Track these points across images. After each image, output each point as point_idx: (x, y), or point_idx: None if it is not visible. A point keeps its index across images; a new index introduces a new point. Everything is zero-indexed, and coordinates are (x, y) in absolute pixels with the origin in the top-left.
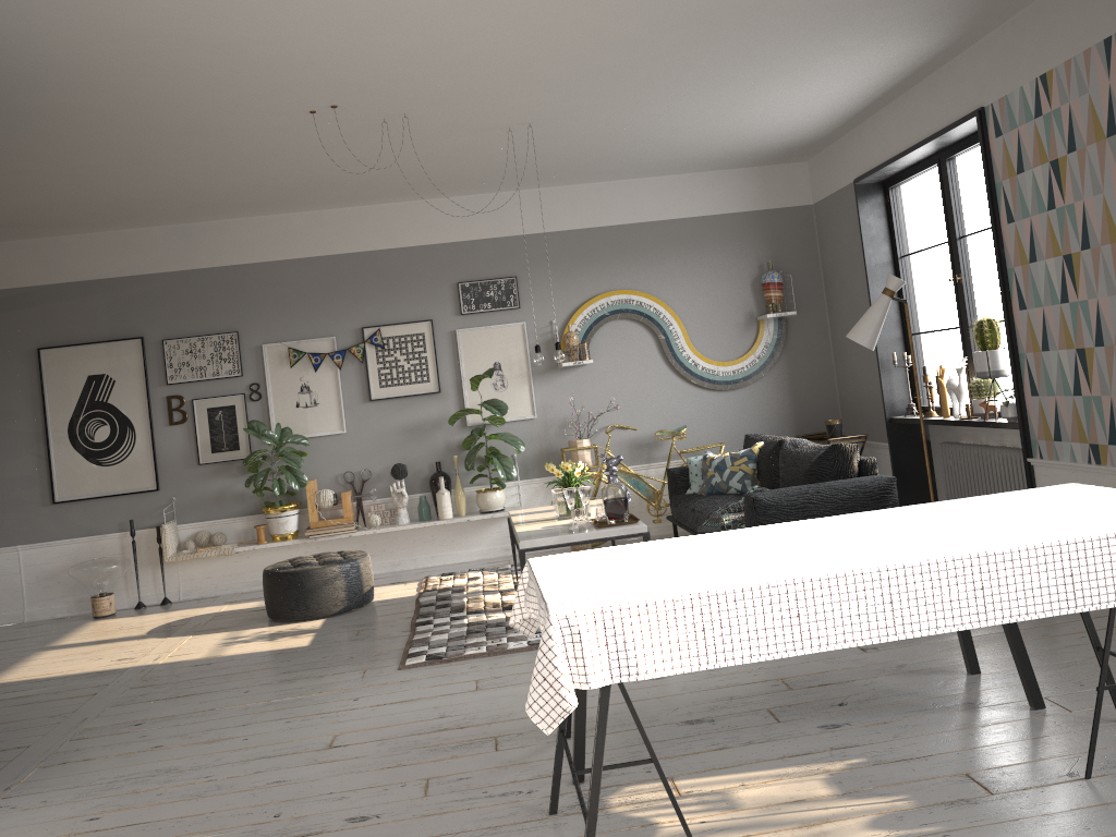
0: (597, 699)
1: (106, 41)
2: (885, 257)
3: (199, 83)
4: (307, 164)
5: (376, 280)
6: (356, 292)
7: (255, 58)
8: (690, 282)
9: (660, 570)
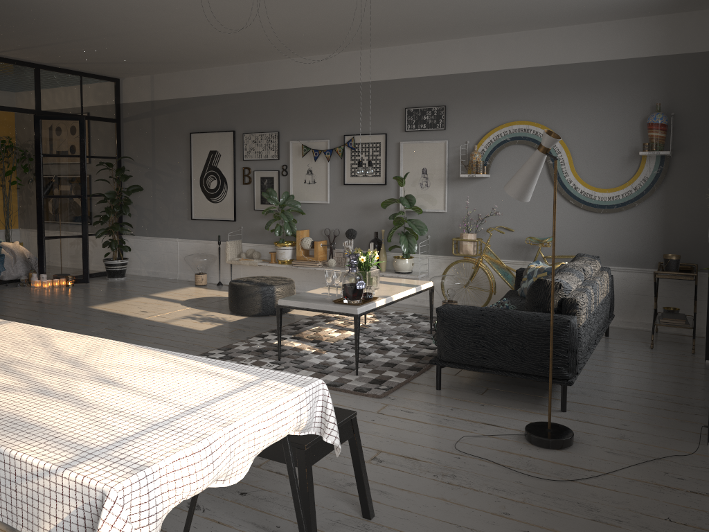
0: None
1: None
2: None
3: None
4: (262, 24)
5: (356, 103)
6: (344, 111)
7: None
8: (583, 118)
9: None
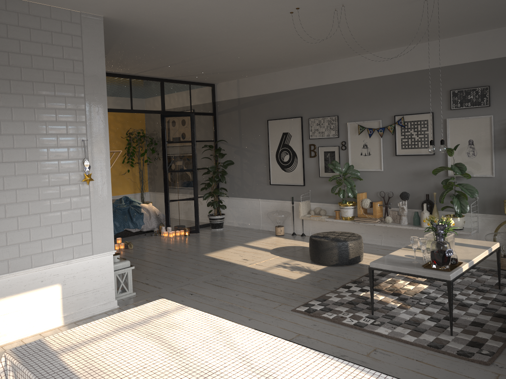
0: None
1: (157, 4)
2: None
3: (220, 11)
4: (332, 34)
5: (404, 89)
6: (393, 96)
7: None
8: None
9: (116, 345)
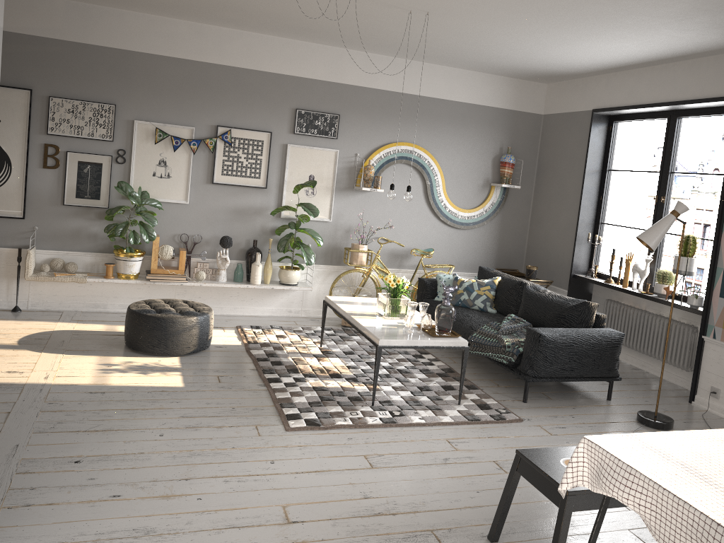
0: (484, 496)
1: None
2: (598, 167)
3: None
4: None
5: (235, 91)
6: (218, 97)
7: None
8: (454, 149)
9: None
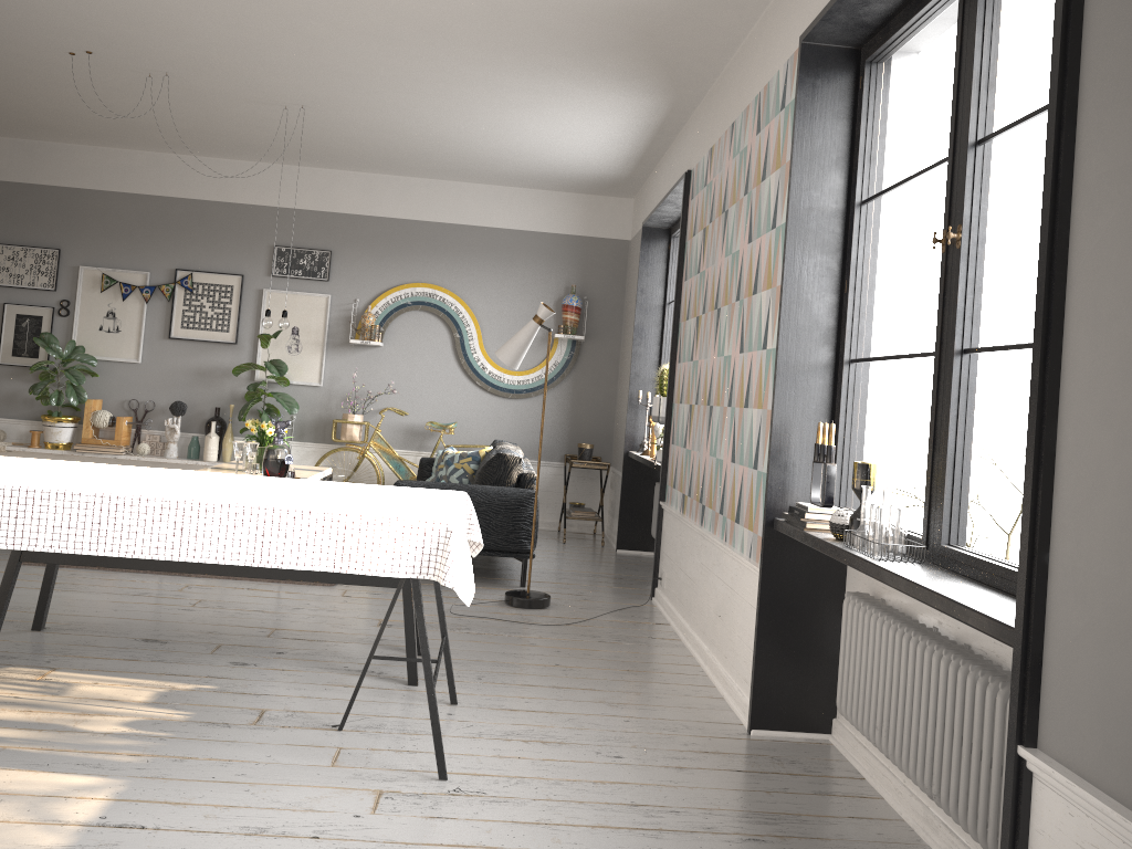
0: (115, 612)
1: None
2: (656, 300)
3: None
4: (110, 103)
5: (199, 228)
6: (179, 235)
7: None
8: (496, 290)
9: None
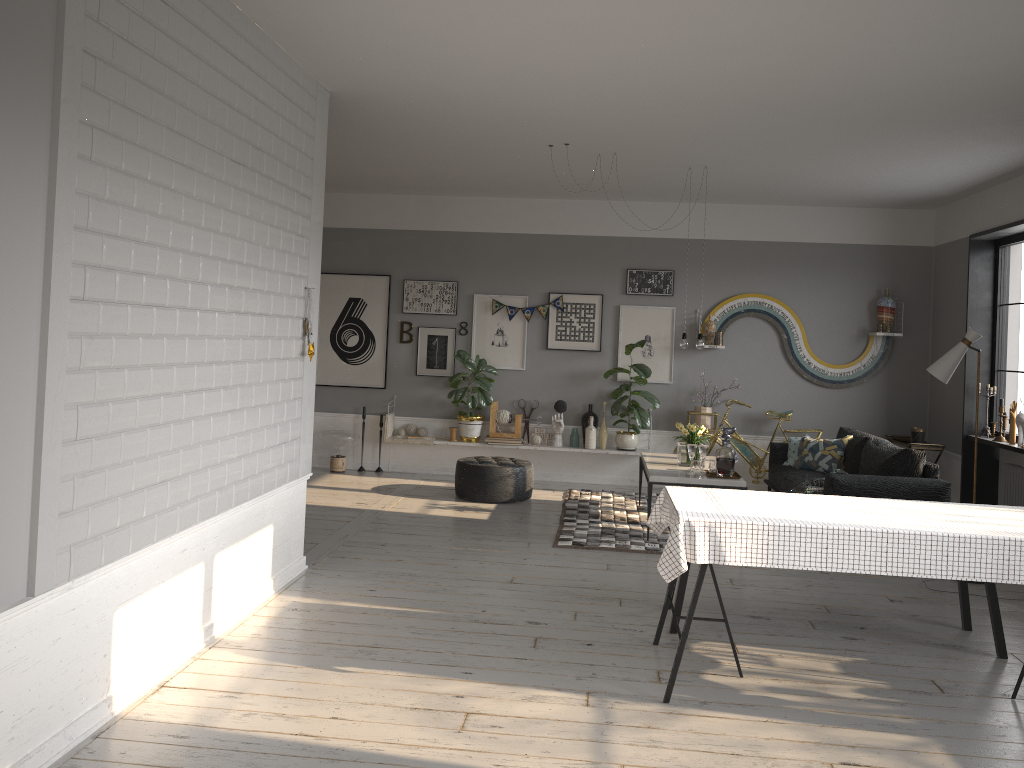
0: (691, 591)
1: (436, 101)
2: (986, 303)
3: (483, 125)
4: (534, 172)
5: (565, 258)
6: (549, 265)
7: (525, 116)
8: (815, 296)
9: (748, 507)
